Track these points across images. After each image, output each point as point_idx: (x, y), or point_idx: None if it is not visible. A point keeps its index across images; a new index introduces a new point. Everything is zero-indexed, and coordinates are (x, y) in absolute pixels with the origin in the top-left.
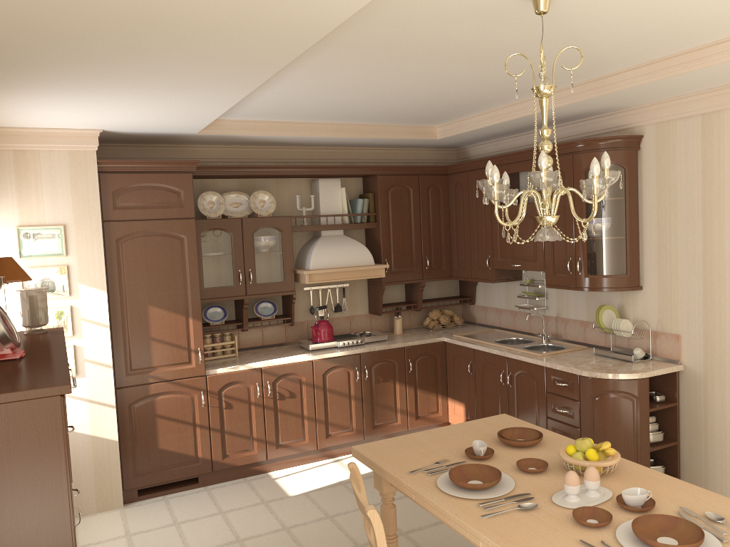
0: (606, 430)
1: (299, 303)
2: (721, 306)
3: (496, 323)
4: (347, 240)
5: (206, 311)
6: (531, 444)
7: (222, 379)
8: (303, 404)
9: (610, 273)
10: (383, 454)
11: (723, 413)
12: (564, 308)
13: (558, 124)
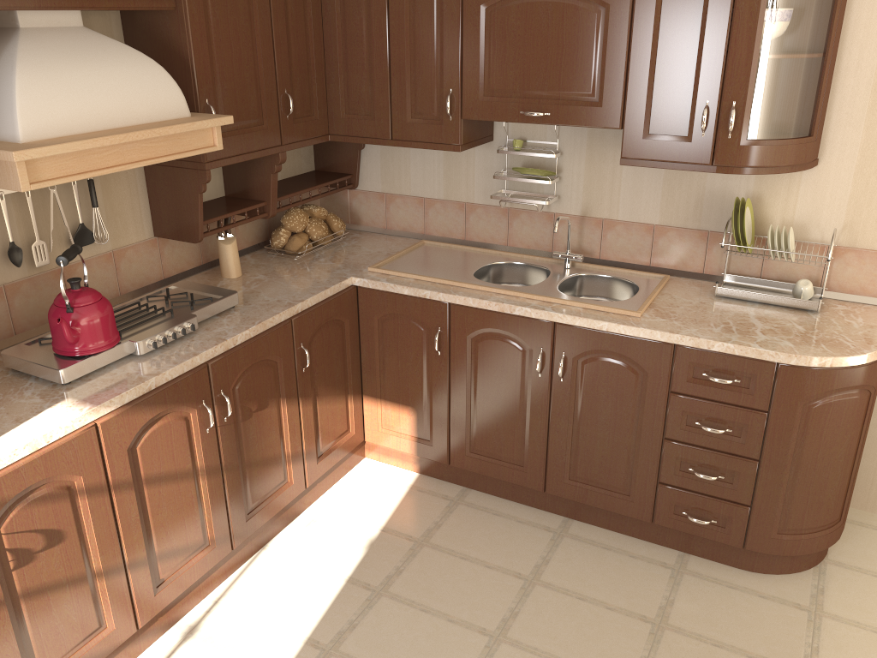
0: (818, 460)
1: None
2: None
3: (418, 226)
4: (104, 44)
5: None
6: None
7: None
8: (87, 547)
9: (791, 134)
10: None
11: None
12: (605, 198)
13: None
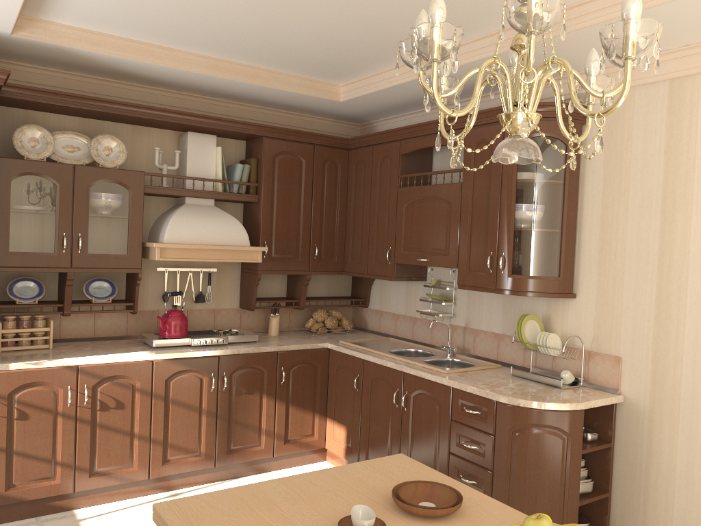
0: (526, 476)
1: (149, 286)
2: (679, 323)
3: (391, 330)
4: (218, 212)
5: (13, 285)
6: (445, 514)
7: (15, 379)
8: (134, 419)
9: (540, 273)
10: (200, 523)
11: (672, 461)
12: (476, 316)
13: (485, 93)
